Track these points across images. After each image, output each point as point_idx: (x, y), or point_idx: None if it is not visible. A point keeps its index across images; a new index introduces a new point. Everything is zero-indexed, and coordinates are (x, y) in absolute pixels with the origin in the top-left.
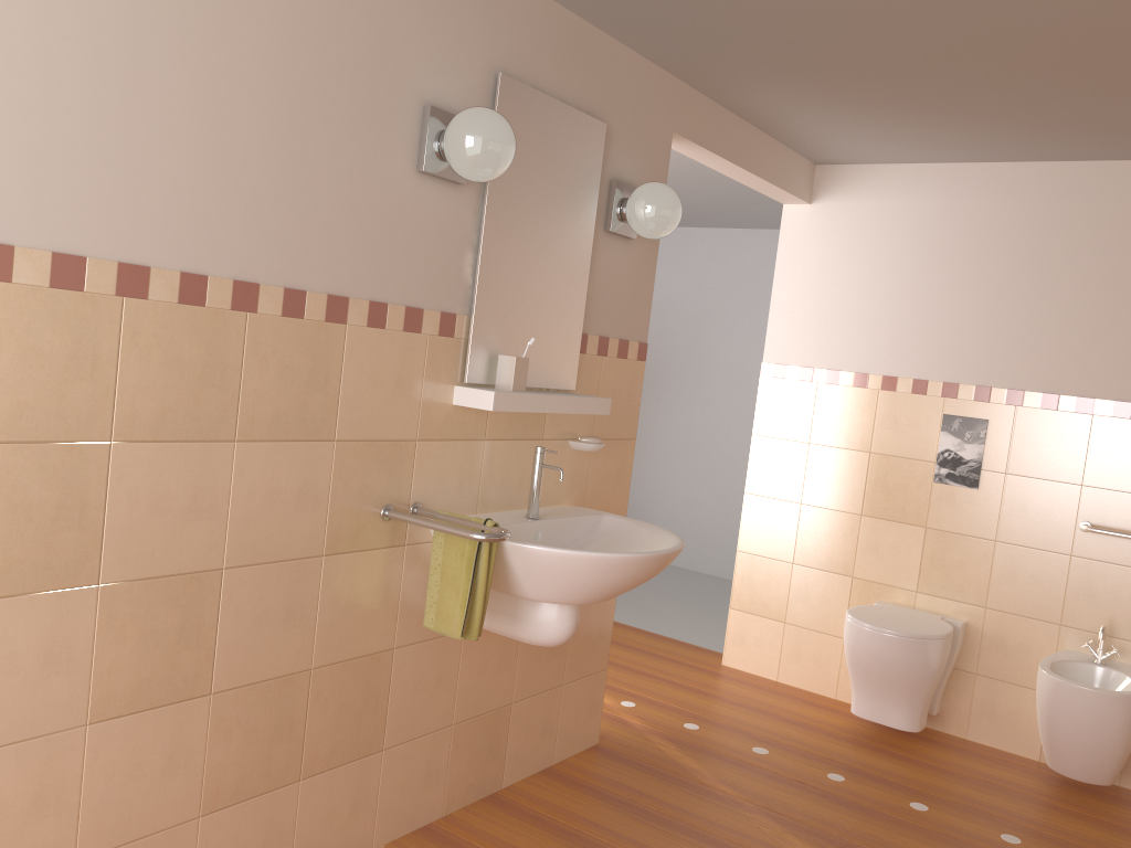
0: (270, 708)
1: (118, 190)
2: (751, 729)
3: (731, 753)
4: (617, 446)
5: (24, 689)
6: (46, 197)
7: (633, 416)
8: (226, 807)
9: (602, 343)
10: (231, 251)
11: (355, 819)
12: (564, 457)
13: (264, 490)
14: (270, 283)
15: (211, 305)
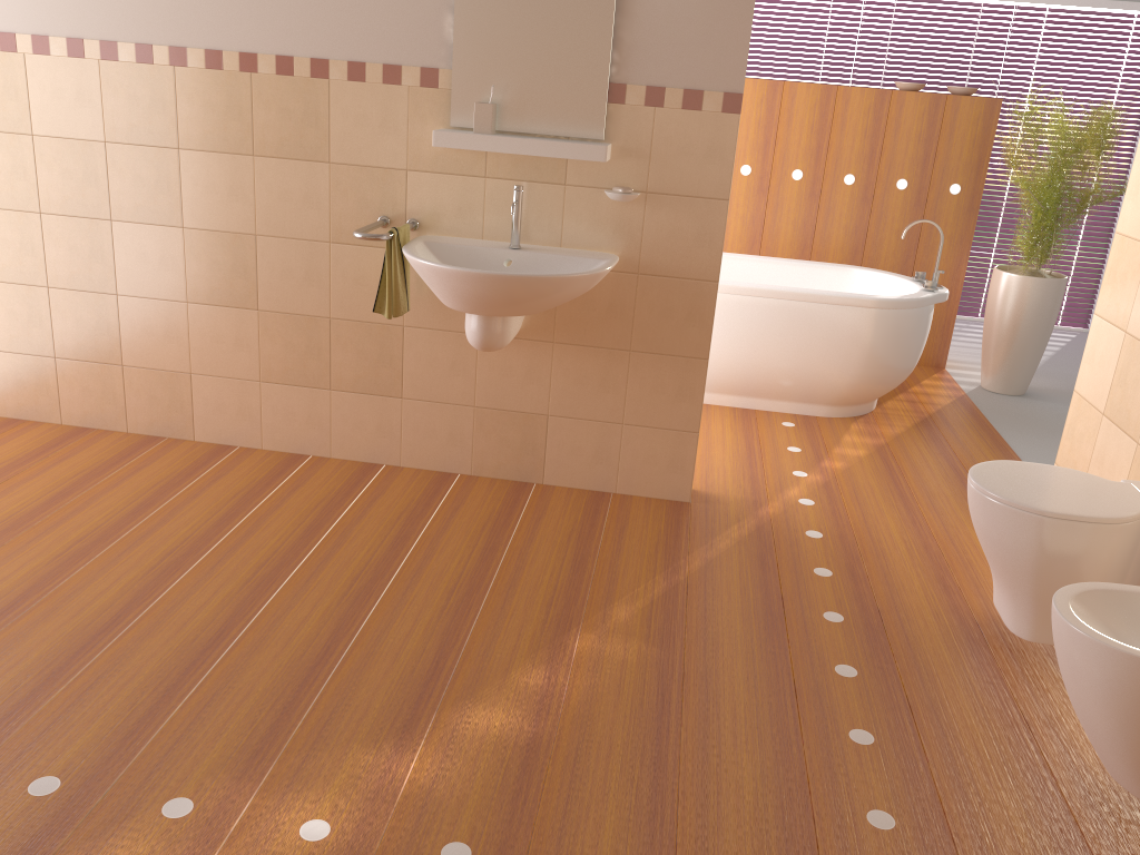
0: (301, 333)
1: (164, 5)
2: (872, 563)
3: (785, 559)
4: (693, 204)
5: (153, 273)
6: (129, 14)
7: (720, 175)
8: (278, 384)
9: (652, 94)
10: (236, 34)
11: (381, 437)
12: (601, 205)
13: (278, 190)
14: (266, 53)
15: (226, 69)
